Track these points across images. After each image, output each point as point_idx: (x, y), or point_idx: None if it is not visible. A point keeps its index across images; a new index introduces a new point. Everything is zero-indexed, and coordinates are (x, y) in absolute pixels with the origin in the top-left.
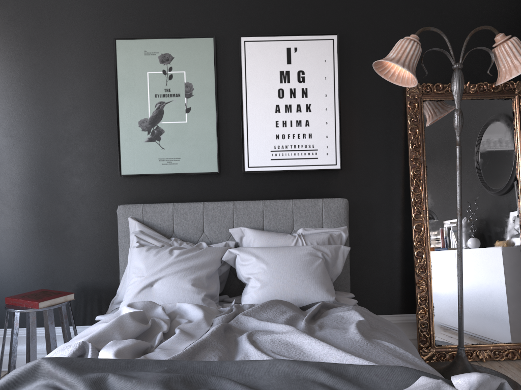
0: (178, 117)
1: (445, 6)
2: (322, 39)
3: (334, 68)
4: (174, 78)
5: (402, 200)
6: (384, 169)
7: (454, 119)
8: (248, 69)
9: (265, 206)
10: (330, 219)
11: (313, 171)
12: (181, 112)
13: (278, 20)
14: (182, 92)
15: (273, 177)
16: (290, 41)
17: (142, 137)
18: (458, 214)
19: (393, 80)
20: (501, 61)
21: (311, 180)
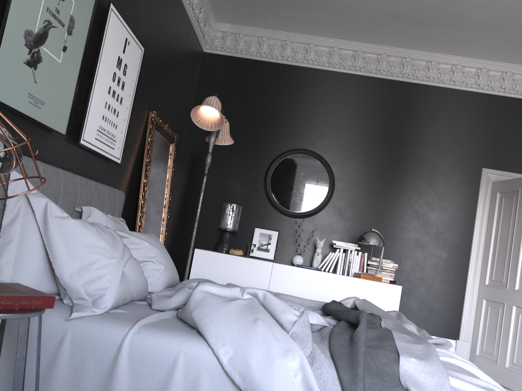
0: (56, 52)
1: (170, 65)
2: (139, 46)
3: (137, 75)
4: (66, 2)
5: (129, 199)
6: (129, 172)
7: (209, 158)
8: (106, 38)
9: (95, 187)
10: (119, 209)
11: (104, 160)
12: (60, 47)
13: (123, 5)
14: (66, 23)
15: (86, 156)
16: (128, 33)
17: (22, 54)
18: (197, 220)
19: (193, 118)
20: (221, 131)
21: (102, 167)
